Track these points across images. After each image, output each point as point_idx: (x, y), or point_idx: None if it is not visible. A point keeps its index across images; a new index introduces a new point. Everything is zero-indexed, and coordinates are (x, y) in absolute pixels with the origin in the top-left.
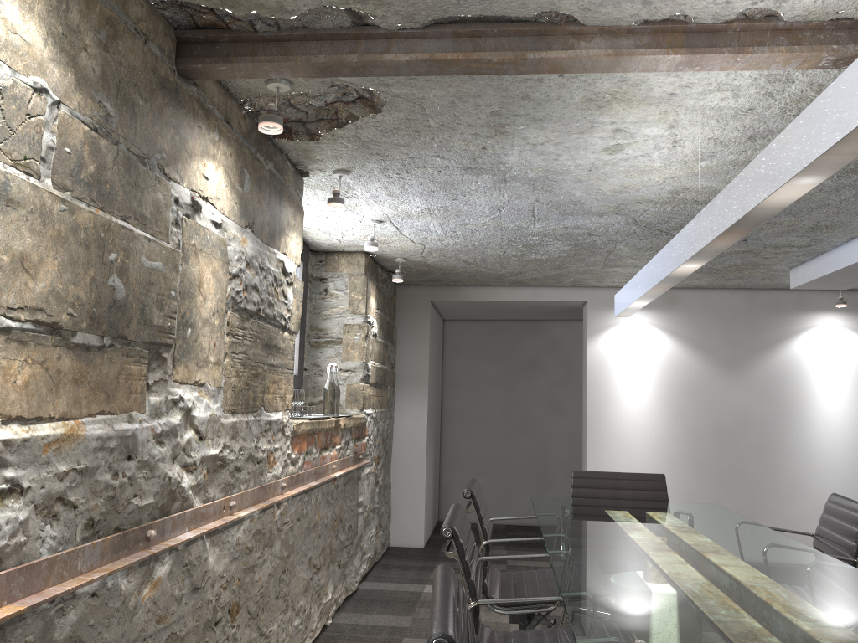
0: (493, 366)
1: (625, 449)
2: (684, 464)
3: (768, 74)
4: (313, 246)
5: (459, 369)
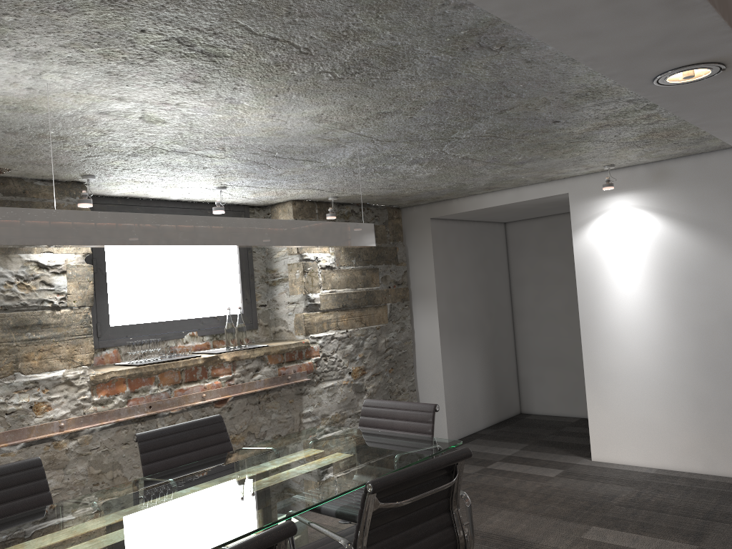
0: (555, 262)
1: (622, 349)
2: (692, 364)
3: (14, 56)
4: (252, 204)
5: (524, 268)
